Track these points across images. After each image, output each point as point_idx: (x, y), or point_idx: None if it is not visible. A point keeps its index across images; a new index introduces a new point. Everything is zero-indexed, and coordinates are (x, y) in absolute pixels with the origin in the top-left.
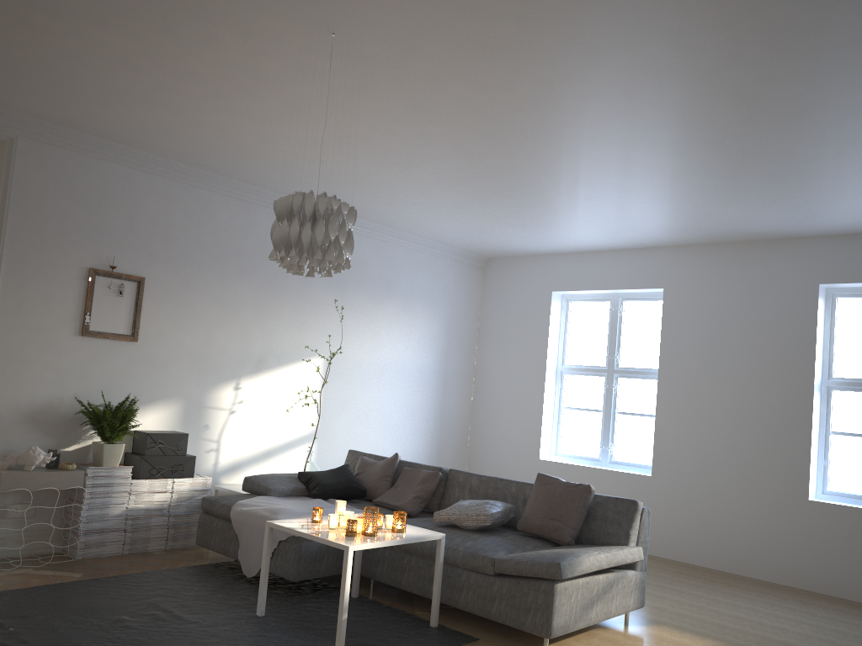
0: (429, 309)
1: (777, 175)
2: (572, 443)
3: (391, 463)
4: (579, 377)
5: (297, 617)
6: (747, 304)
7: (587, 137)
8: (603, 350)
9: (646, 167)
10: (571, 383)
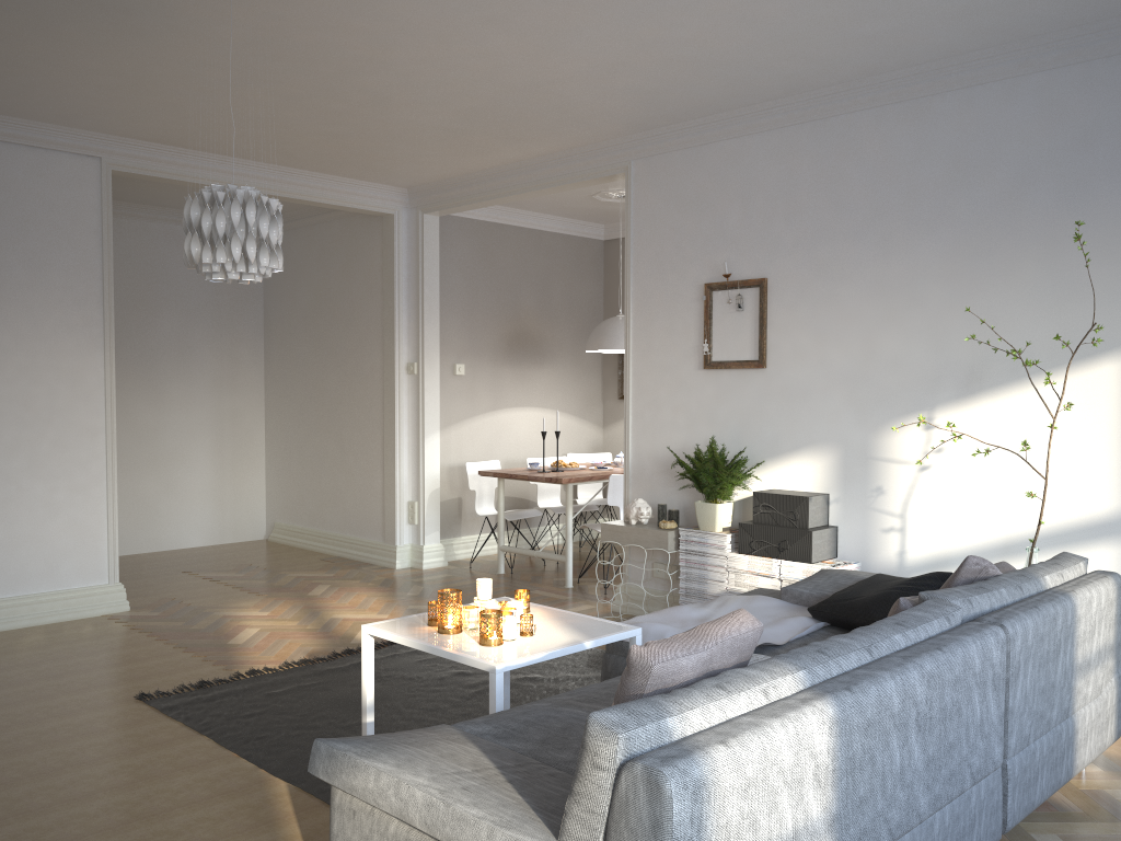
0: None
1: None
2: None
3: (950, 576)
4: None
5: None
6: None
7: None
8: None
9: None
10: None
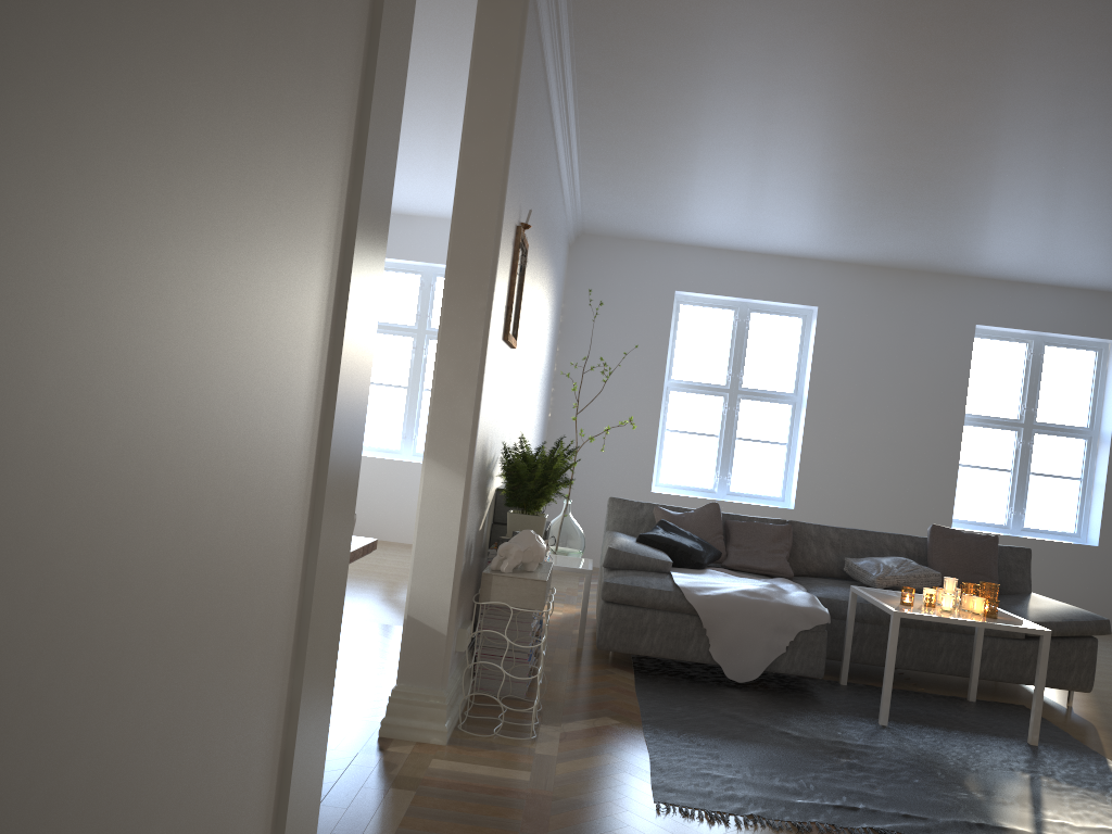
0: (557, 299)
1: None
2: (677, 472)
3: (716, 515)
4: (688, 395)
5: (903, 719)
6: (907, 336)
7: (1098, 182)
8: (721, 366)
9: (1052, 210)
10: (677, 402)
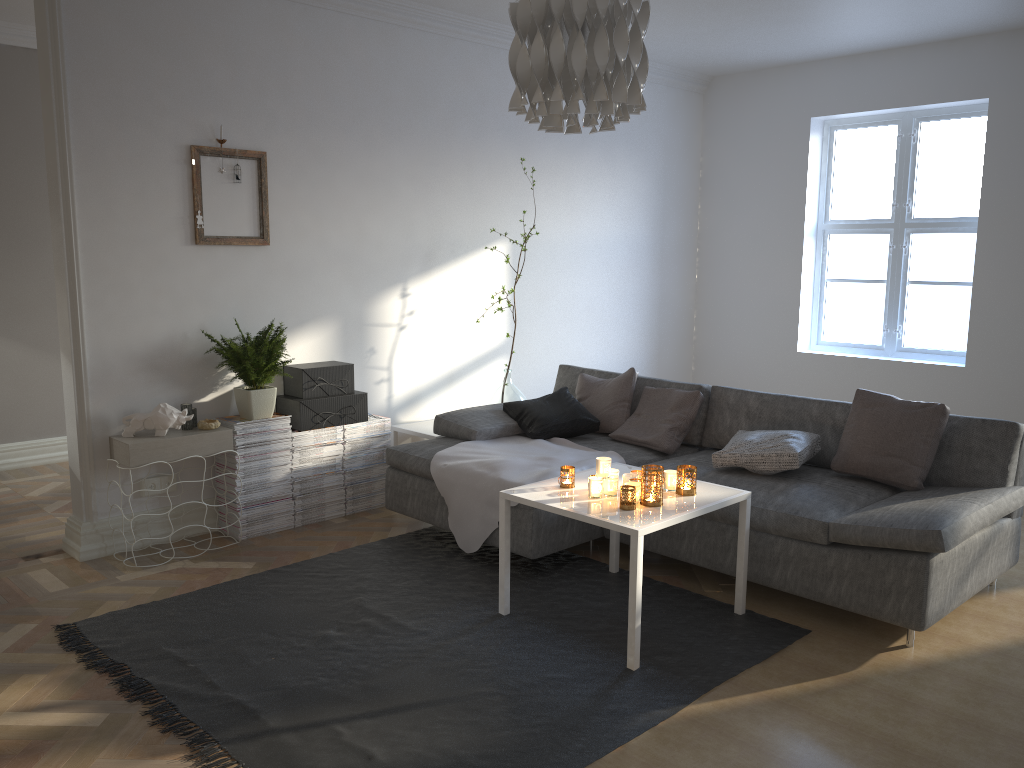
0: (638, 160)
1: None
2: (841, 328)
3: (626, 382)
4: (850, 237)
5: (554, 613)
6: None
7: None
8: (886, 196)
9: None
10: (838, 247)
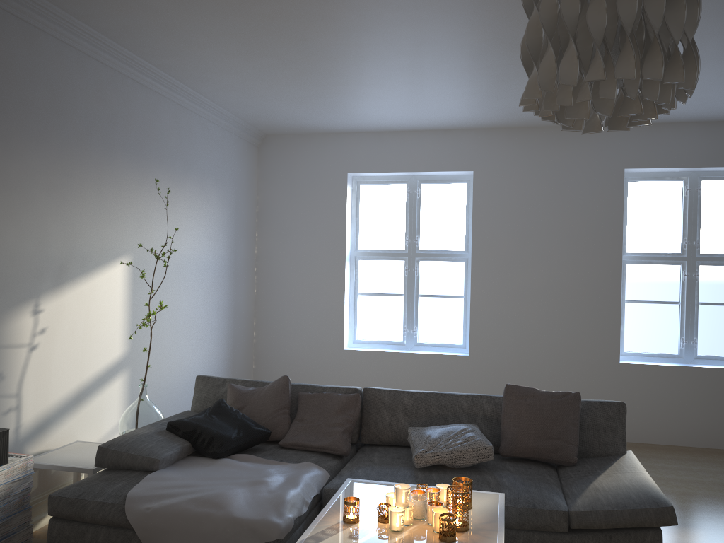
0: (221, 193)
1: (712, 54)
2: (371, 329)
3: (283, 389)
4: (375, 262)
5: None
6: (559, 187)
7: None
8: (400, 233)
9: None
10: (366, 269)
